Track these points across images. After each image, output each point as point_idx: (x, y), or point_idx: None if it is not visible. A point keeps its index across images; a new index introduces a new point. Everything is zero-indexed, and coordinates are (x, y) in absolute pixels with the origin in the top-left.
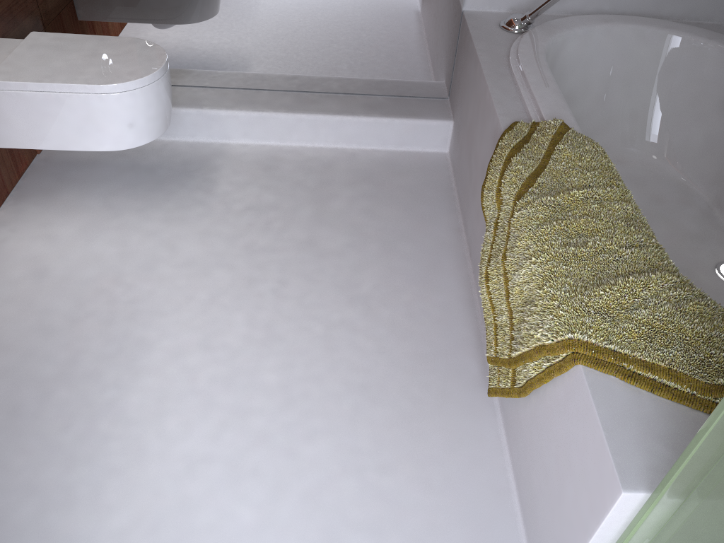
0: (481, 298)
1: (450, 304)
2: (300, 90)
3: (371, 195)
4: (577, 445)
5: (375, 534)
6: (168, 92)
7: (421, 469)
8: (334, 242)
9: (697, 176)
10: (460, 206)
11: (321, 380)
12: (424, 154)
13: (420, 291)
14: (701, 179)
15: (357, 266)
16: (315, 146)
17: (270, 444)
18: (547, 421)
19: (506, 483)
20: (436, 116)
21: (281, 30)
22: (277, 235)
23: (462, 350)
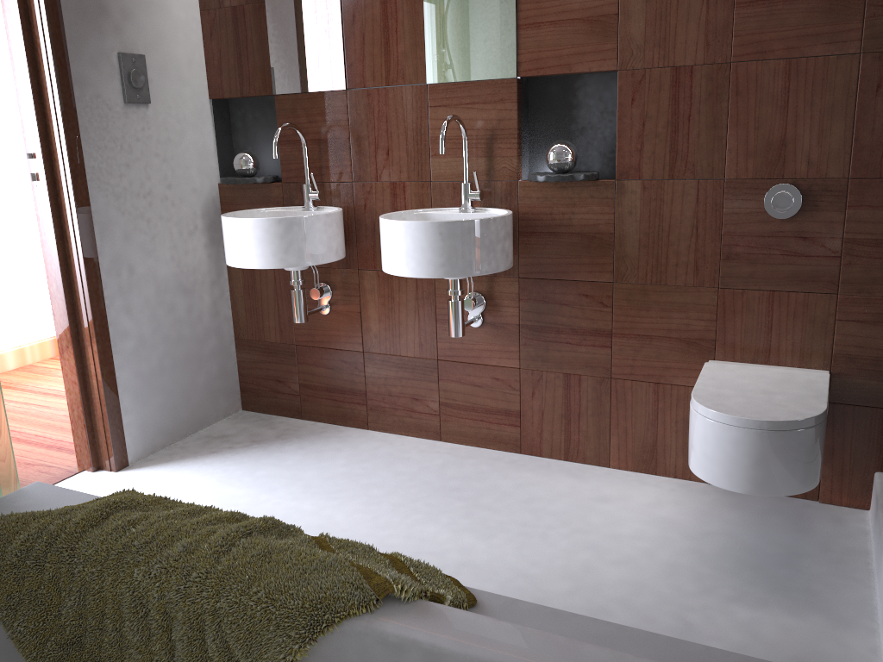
0: None
1: None
2: None
3: None
4: None
5: None
6: (741, 450)
7: None
8: None
9: None
10: None
11: None
12: None
13: None
14: None
15: None
16: None
17: None
18: None
19: None
20: None
21: None
22: None
23: None
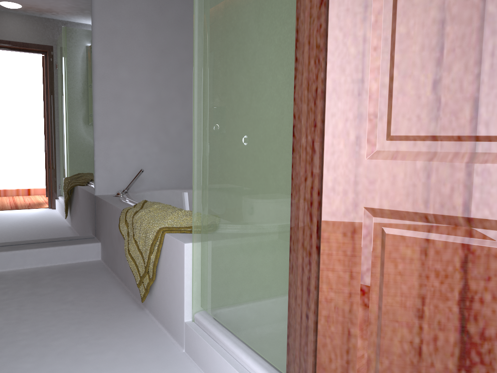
0: (129, 264)
1: (117, 294)
2: (12, 244)
3: (63, 276)
4: (172, 259)
5: (100, 353)
6: None
7: (117, 334)
8: (47, 291)
9: None
10: (112, 270)
11: (55, 325)
12: (88, 261)
13: (100, 294)
14: None
15: (63, 294)
16: (25, 268)
17: (33, 346)
18: (164, 273)
19: (159, 328)
20: (91, 242)
21: (0, 213)
22: (12, 294)
23: (127, 304)
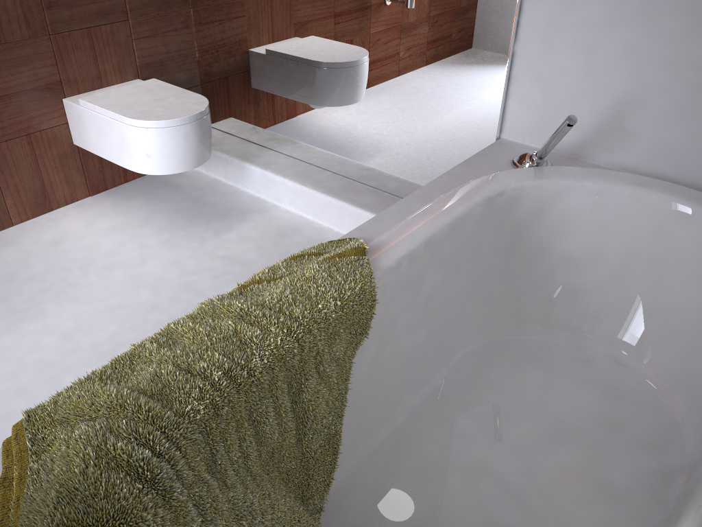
0: None
1: None
2: (355, 180)
3: None
4: None
5: None
6: (190, 139)
7: None
8: None
9: (699, 423)
10: None
11: None
12: None
13: None
14: (700, 430)
15: None
16: (340, 231)
17: (4, 425)
18: None
19: None
20: None
21: (343, 120)
22: (218, 284)
23: None
